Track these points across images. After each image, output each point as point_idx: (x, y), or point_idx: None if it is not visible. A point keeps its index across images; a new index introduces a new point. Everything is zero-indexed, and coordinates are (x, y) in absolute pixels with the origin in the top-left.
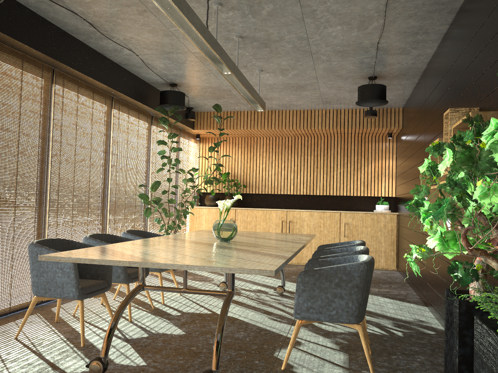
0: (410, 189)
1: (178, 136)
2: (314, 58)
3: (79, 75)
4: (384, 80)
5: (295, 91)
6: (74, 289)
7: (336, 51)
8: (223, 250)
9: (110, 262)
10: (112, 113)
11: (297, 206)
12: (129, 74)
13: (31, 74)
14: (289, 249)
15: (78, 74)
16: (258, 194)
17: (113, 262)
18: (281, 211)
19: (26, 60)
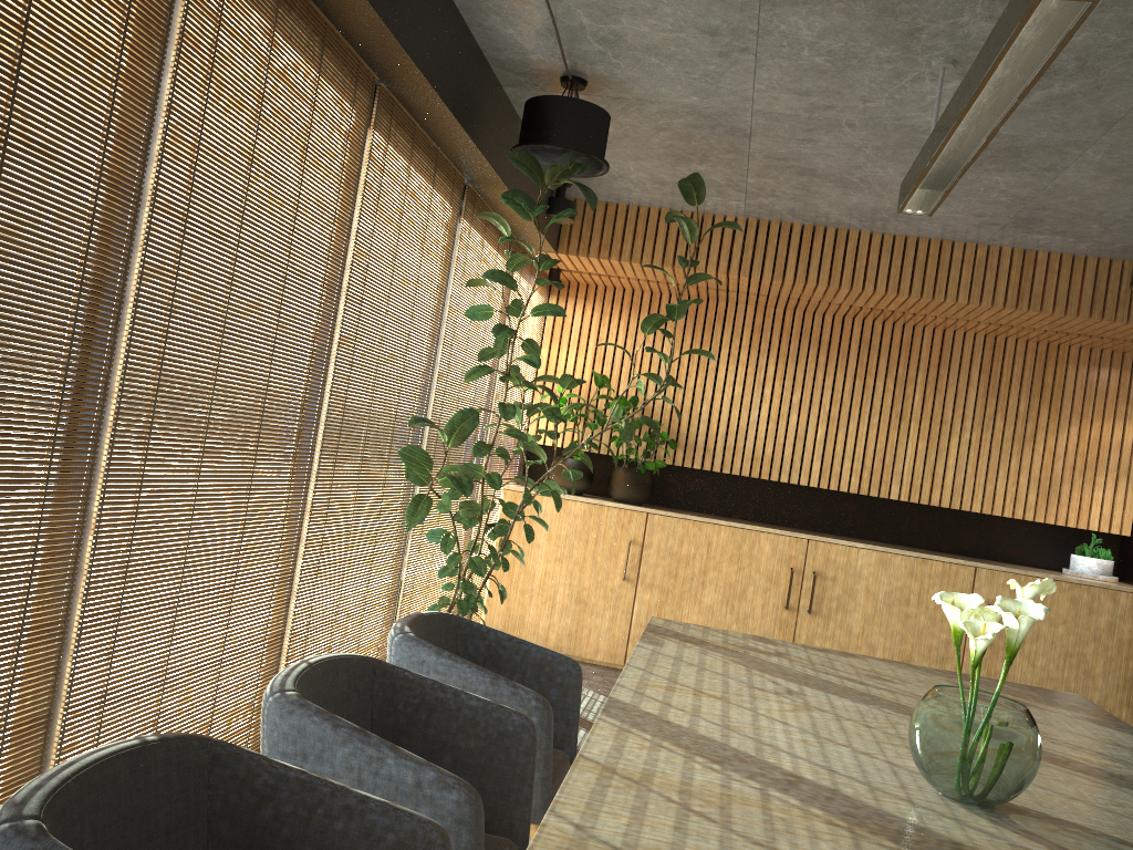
0: None
1: None
2: None
3: None
4: None
5: (971, 168)
6: None
7: None
8: None
9: None
10: (367, 144)
11: (820, 522)
12: (449, 6)
13: None
14: None
15: None
16: (707, 472)
17: None
18: (790, 540)
19: None
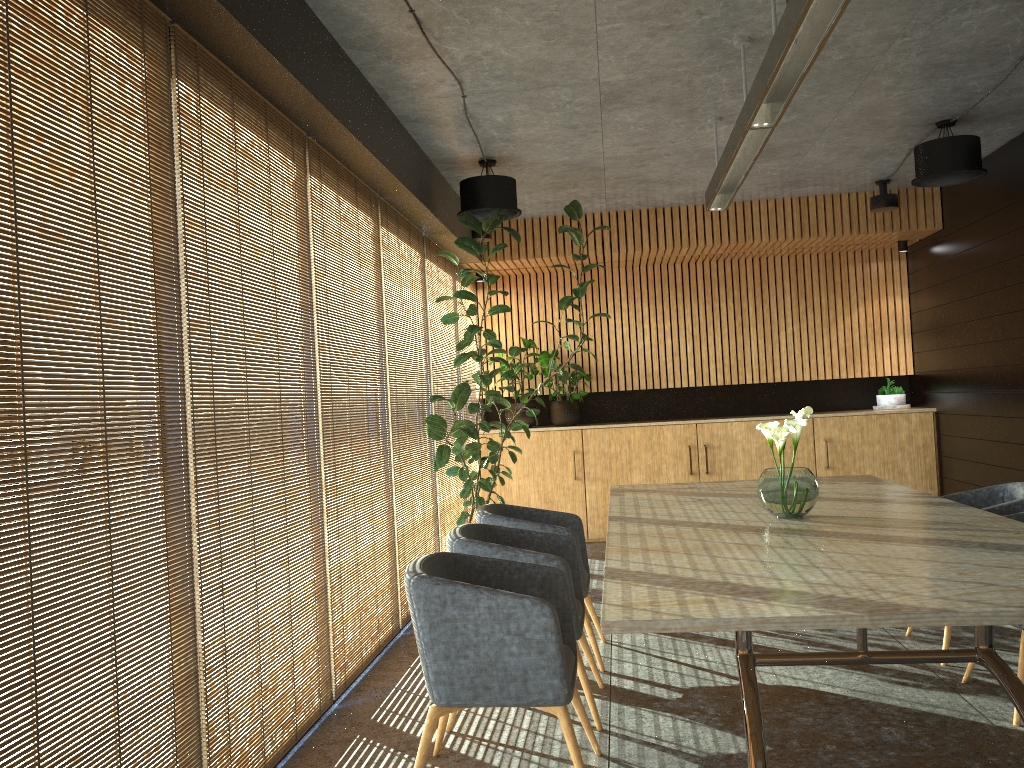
0: (1009, 358)
1: (453, 278)
2: (865, 83)
3: (352, 149)
4: (965, 127)
5: None
6: (558, 680)
7: (930, 64)
8: (912, 549)
9: (816, 621)
10: (380, 236)
11: (702, 411)
12: (411, 142)
13: (280, 152)
14: (1020, 528)
15: (350, 147)
16: (615, 392)
17: (824, 621)
18: (684, 427)
19: (271, 118)
